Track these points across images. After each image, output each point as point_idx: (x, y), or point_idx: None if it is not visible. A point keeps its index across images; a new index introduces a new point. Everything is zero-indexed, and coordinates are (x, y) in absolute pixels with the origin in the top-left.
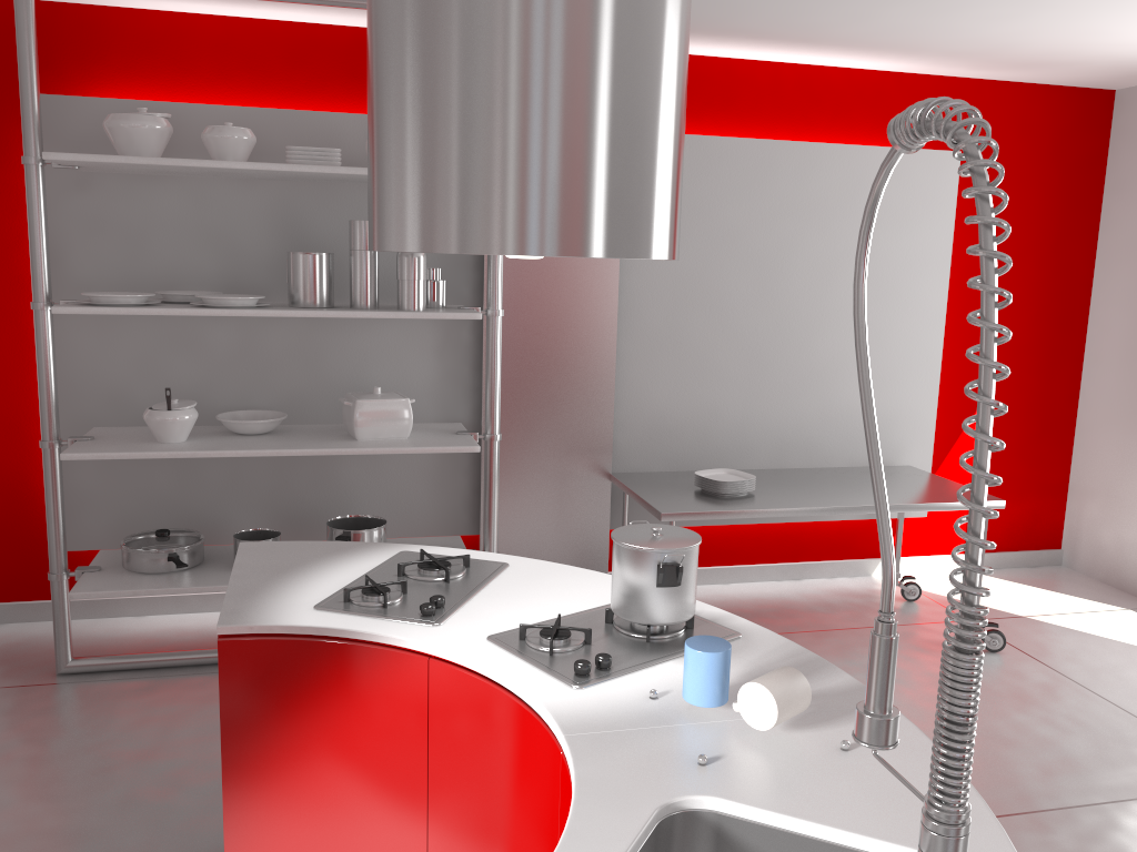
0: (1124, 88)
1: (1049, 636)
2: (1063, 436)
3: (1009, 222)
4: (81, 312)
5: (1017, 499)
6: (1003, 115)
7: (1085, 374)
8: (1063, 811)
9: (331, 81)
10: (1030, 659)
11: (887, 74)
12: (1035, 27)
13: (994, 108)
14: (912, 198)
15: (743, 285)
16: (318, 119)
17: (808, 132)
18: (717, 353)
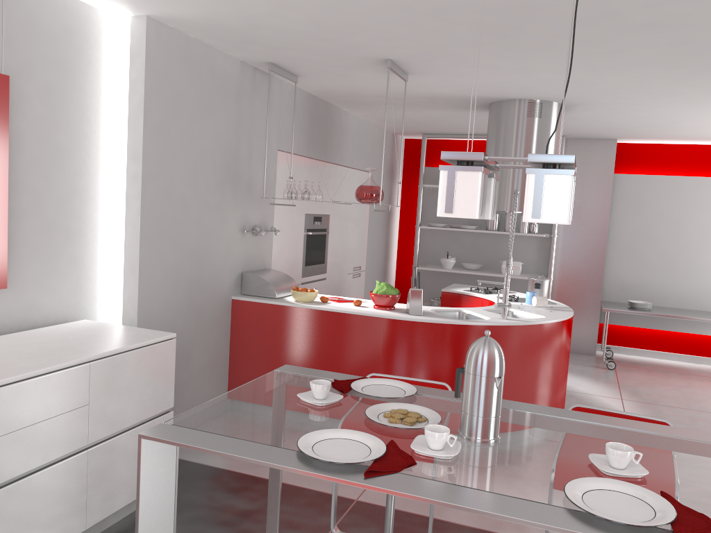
0: None
1: None
2: None
3: None
4: (427, 228)
5: None
6: None
7: None
8: None
9: None
10: None
11: None
12: None
13: None
14: None
15: (665, 232)
16: None
17: (709, 171)
18: (652, 258)
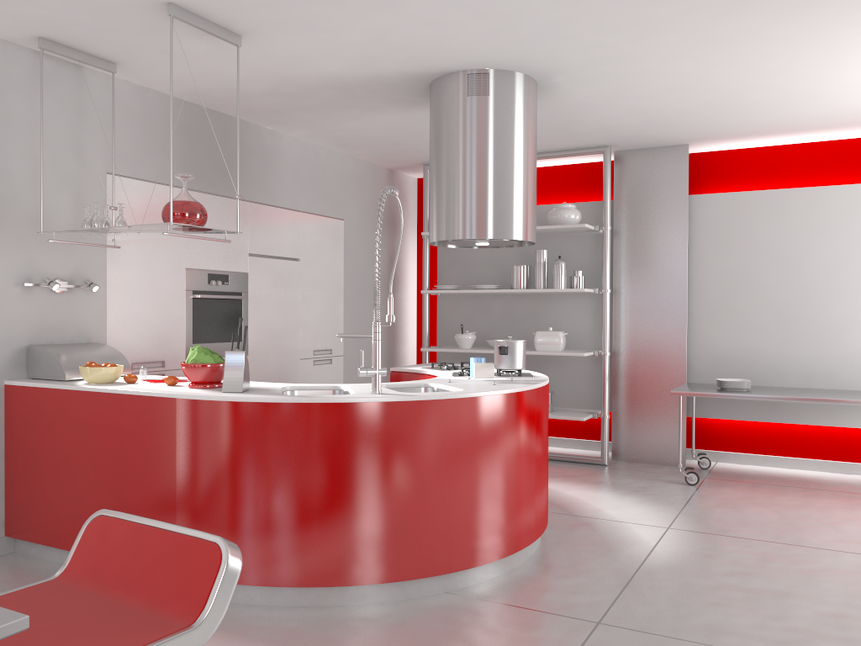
0: None
1: None
2: None
3: None
4: (430, 292)
5: None
6: None
7: None
8: (813, 548)
9: (556, 190)
10: None
11: None
12: None
13: None
14: None
15: (772, 274)
16: (539, 208)
17: (836, 180)
18: (757, 315)
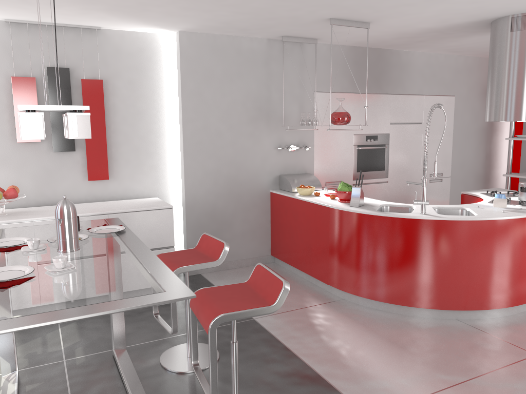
0: None
1: None
2: None
3: None
4: (511, 139)
5: None
6: None
7: None
8: None
9: None
10: None
11: None
12: None
13: None
14: None
15: None
16: None
17: None
18: None
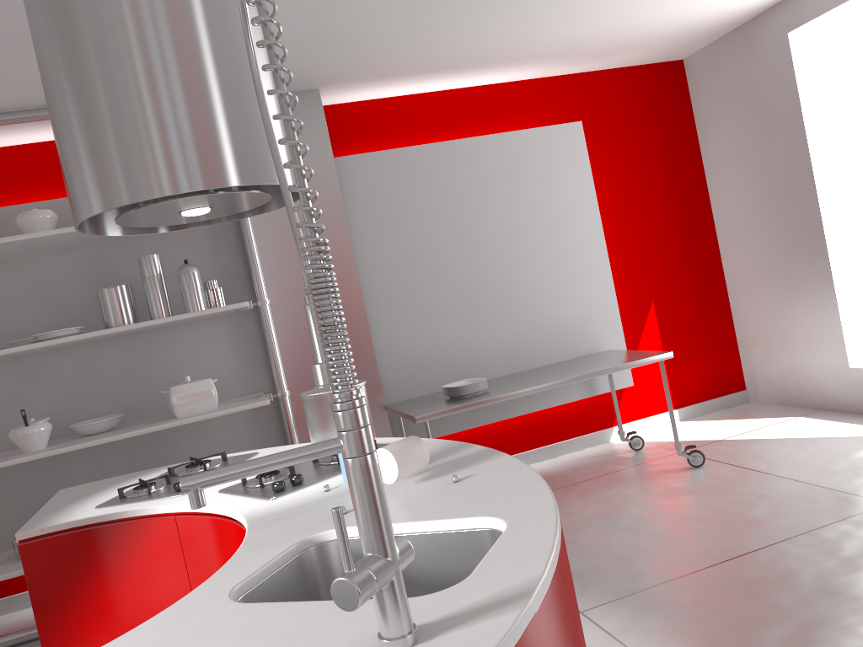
0: (687, 56)
1: (740, 447)
2: (721, 306)
3: (636, 164)
4: None
5: (702, 360)
6: (609, 93)
7: (723, 258)
8: (747, 555)
9: None
10: (726, 465)
11: (519, 83)
12: (593, 20)
13: (601, 89)
14: (555, 160)
15: (450, 247)
16: None
17: (473, 133)
18: (444, 299)
